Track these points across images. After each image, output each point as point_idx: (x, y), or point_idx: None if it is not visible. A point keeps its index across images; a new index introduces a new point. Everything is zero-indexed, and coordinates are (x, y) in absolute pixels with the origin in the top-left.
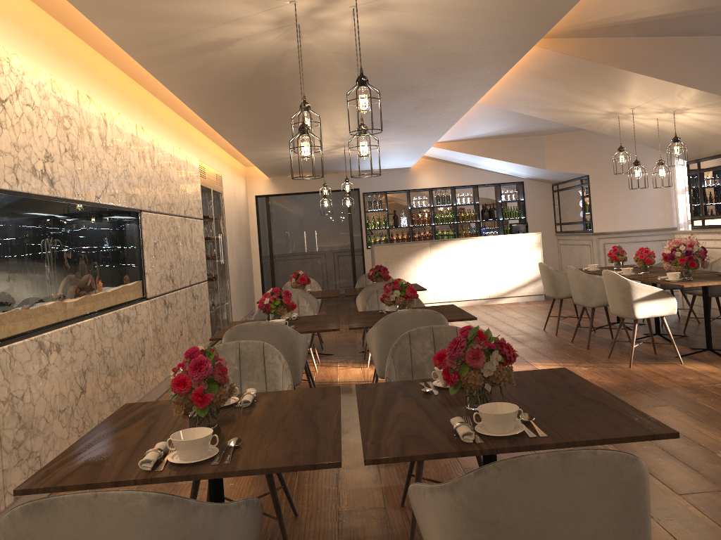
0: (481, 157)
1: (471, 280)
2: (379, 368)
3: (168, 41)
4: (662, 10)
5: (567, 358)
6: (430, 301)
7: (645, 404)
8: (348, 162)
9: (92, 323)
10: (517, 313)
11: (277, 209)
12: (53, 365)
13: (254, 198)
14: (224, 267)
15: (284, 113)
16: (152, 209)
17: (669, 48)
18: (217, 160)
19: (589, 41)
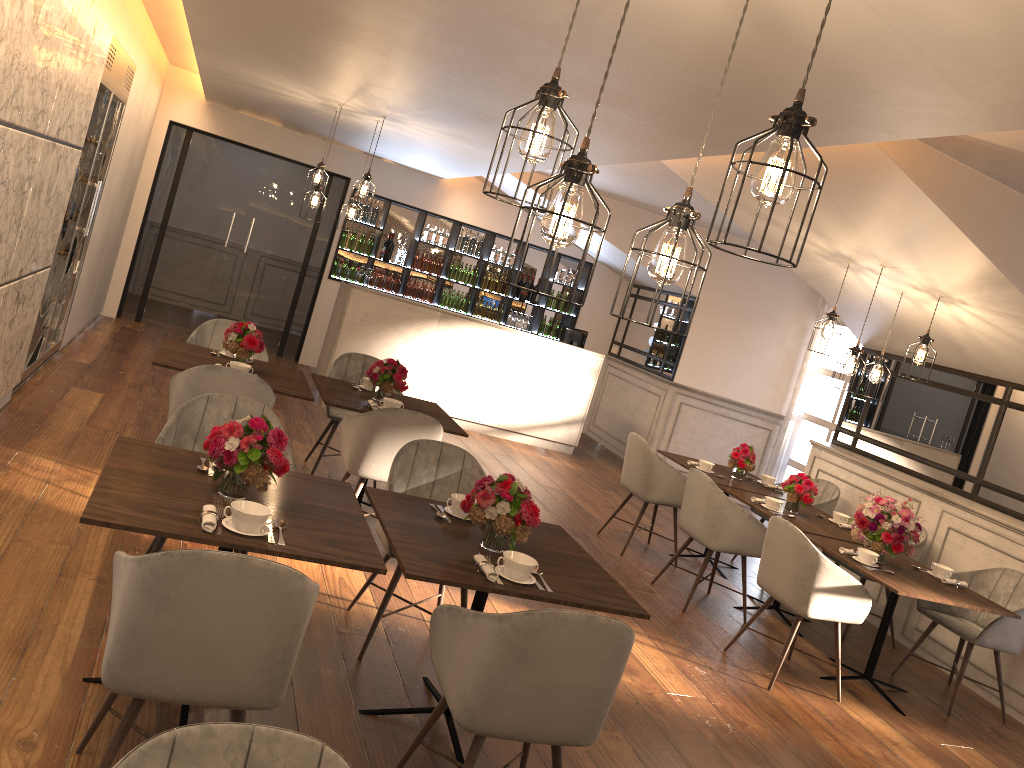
0: None
1: (481, 392)
2: (465, 707)
3: None
4: None
5: (661, 629)
6: None
7: None
8: (361, 137)
9: None
10: (544, 476)
11: (201, 159)
12: None
13: (167, 124)
14: (84, 239)
15: (347, 32)
16: (1, 117)
17: (1017, 212)
18: (137, 41)
19: (929, 152)
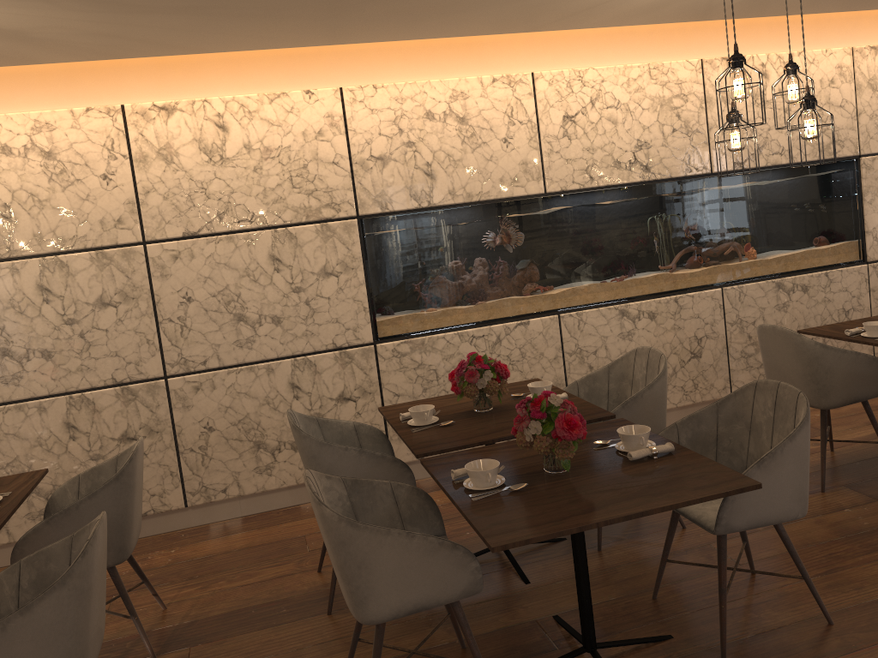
0: None
1: None
2: None
3: (711, 7)
4: None
5: None
6: None
7: None
8: None
9: (718, 293)
10: None
11: None
12: (642, 330)
13: None
14: None
15: None
16: None
17: None
18: None
19: None
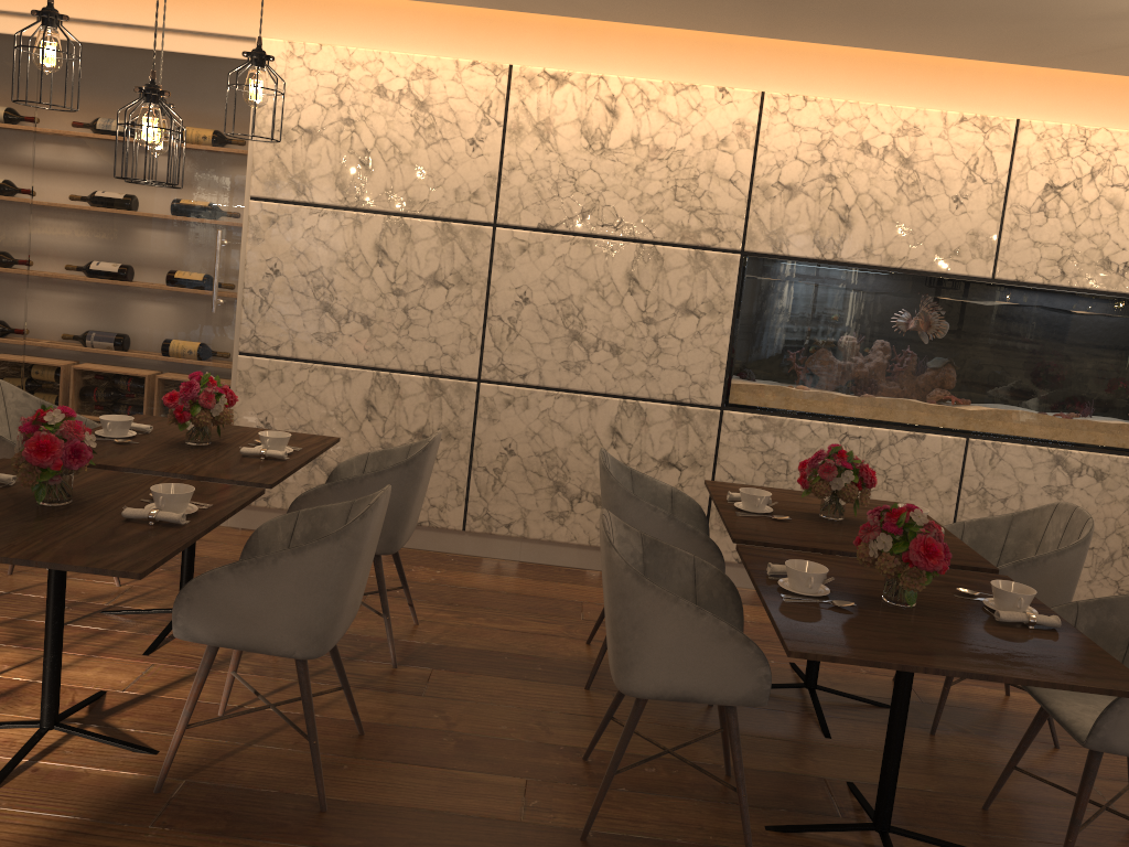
0: None
1: None
2: None
3: None
4: None
5: None
6: None
7: None
8: None
9: None
10: None
11: None
12: (1079, 490)
13: None
14: None
15: None
16: None
17: None
18: None
19: None
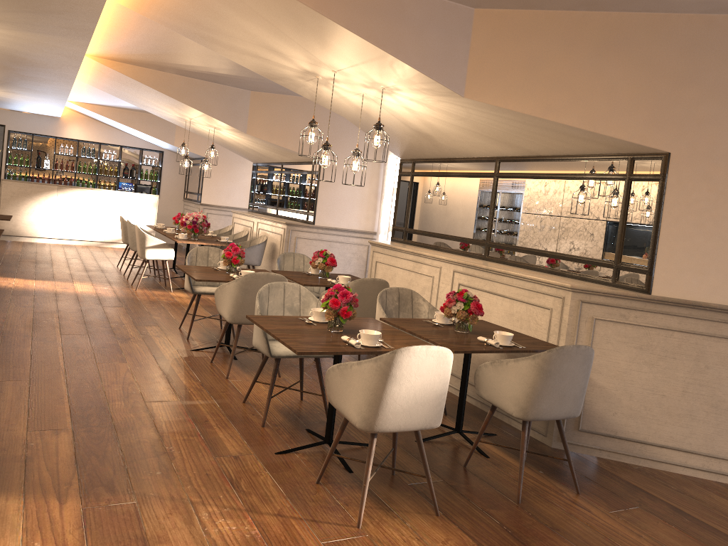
0: (120, 123)
1: (91, 225)
2: None
3: None
4: (178, 66)
5: (104, 282)
6: (50, 236)
7: (111, 305)
8: None
9: None
10: (115, 255)
11: None
12: None
13: None
14: None
15: None
16: None
17: (200, 87)
18: None
19: (142, 69)
